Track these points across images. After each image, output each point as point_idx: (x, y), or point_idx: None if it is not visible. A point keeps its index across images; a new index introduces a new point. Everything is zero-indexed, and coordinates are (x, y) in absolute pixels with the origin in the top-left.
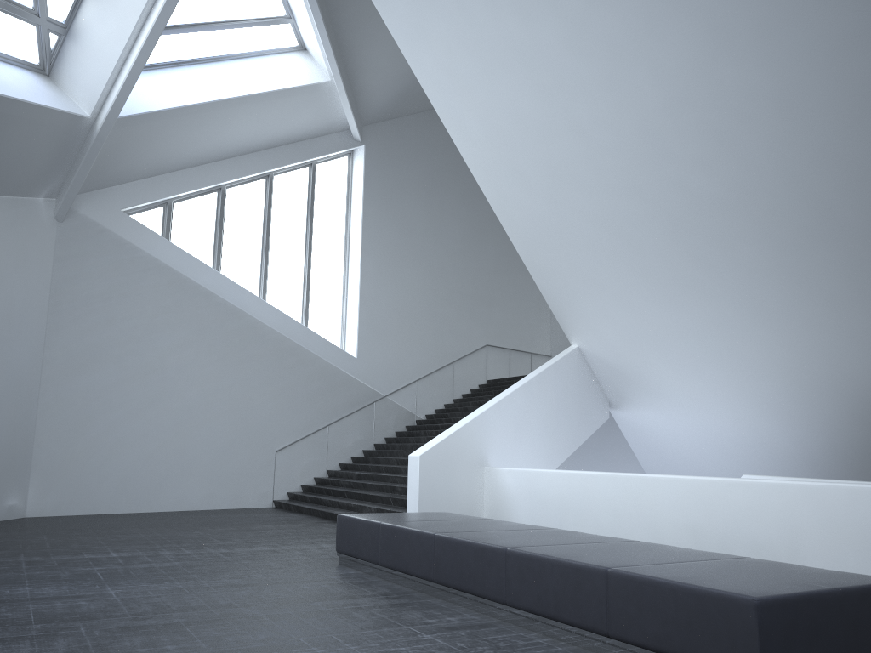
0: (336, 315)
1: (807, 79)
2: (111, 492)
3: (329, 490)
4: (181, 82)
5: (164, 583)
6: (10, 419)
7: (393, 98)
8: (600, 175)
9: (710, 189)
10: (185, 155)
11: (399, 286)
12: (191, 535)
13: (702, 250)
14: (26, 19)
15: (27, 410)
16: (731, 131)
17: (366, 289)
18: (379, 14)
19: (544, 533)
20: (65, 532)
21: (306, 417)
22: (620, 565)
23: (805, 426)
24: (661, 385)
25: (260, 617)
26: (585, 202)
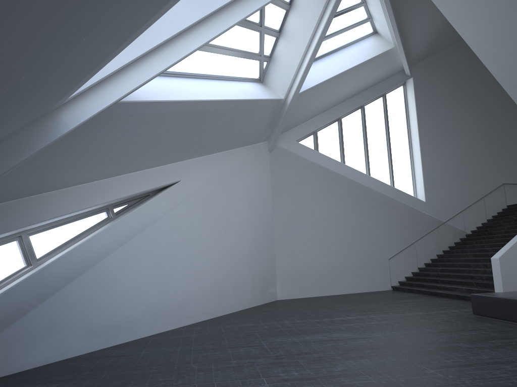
0: (408, 178)
1: None
2: (312, 286)
3: (426, 279)
4: (319, 69)
5: (396, 331)
6: (266, 253)
7: (427, 46)
8: None
9: None
10: (322, 105)
11: (444, 156)
12: (371, 306)
13: None
14: (256, 59)
15: (271, 247)
16: None
17: (425, 161)
18: (421, 3)
19: None
20: (308, 307)
21: (402, 239)
22: None
23: None
24: None
25: (471, 348)
26: None
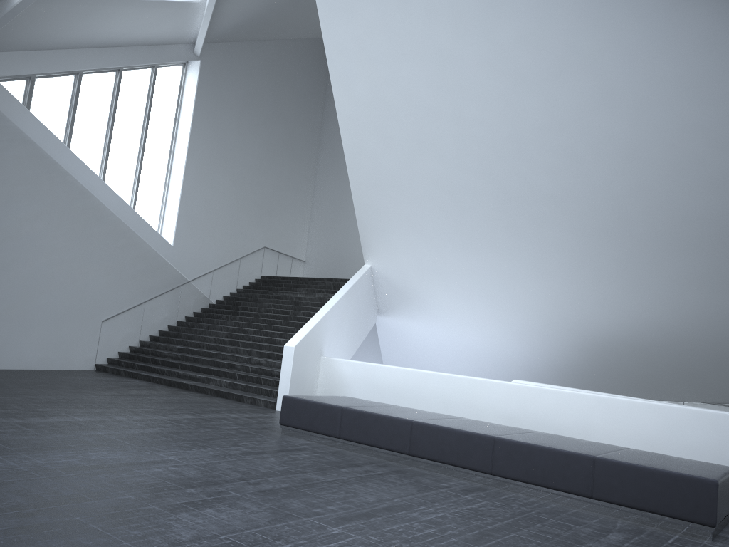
0: (157, 205)
1: (654, 141)
2: None
3: (158, 360)
4: None
5: (193, 450)
6: None
7: (233, 26)
8: (461, 155)
9: (547, 187)
10: (63, 38)
11: (211, 188)
12: (96, 399)
13: (518, 223)
14: None
15: None
16: (584, 156)
17: (186, 187)
18: None
19: (472, 422)
20: None
21: (129, 294)
22: (594, 454)
23: (537, 347)
24: (432, 305)
25: (334, 482)
26: (437, 170)
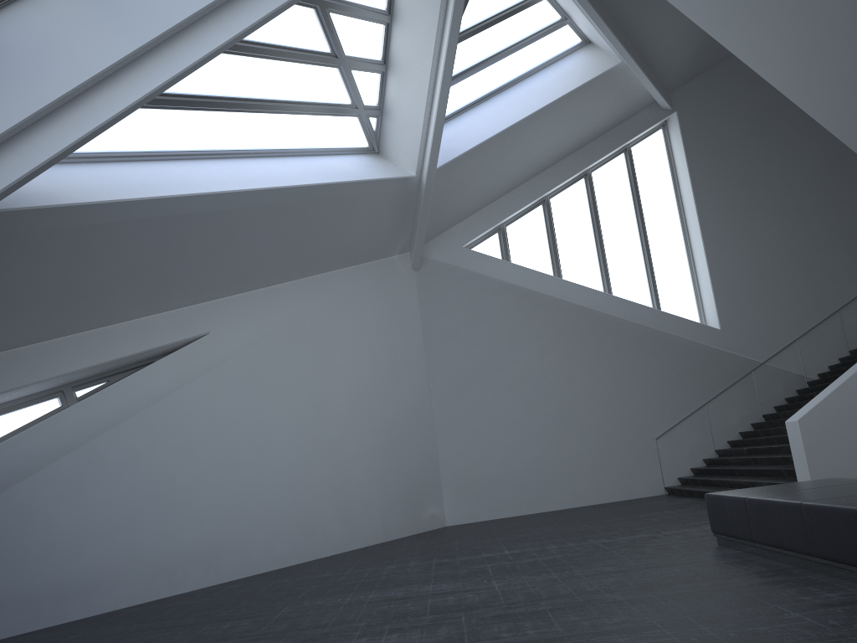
0: (688, 290)
1: None
2: (511, 497)
3: (718, 470)
4: (483, 118)
5: (542, 575)
6: (415, 445)
7: (694, 53)
8: None
9: None
10: (504, 180)
11: (750, 243)
12: (579, 528)
13: None
14: (349, 114)
15: (427, 435)
16: None
17: (713, 256)
18: None
19: None
20: (472, 536)
21: (679, 400)
22: None
23: None
24: None
25: (620, 602)
26: None
